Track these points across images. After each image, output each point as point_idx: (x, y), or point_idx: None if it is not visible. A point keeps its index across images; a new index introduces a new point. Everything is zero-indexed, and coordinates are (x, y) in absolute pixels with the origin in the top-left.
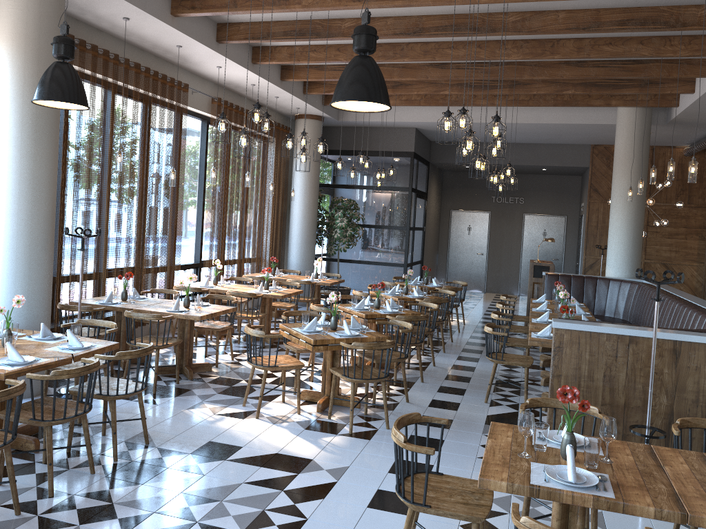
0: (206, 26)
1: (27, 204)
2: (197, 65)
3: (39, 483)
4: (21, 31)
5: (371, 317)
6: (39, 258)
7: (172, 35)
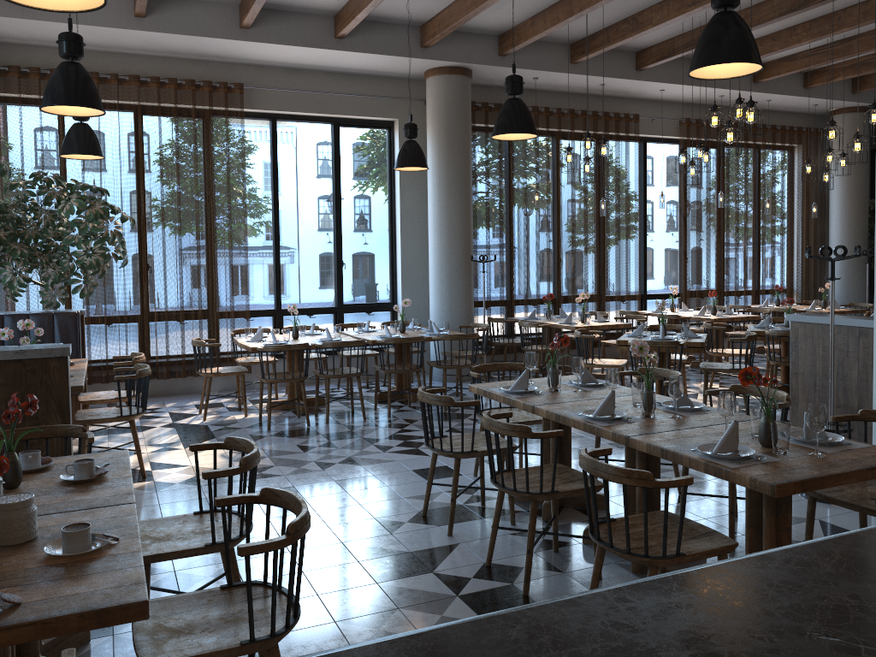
0: (619, 60)
1: (445, 240)
2: (643, 94)
3: (392, 412)
4: (436, 116)
5: (757, 334)
6: (456, 279)
7: (583, 79)
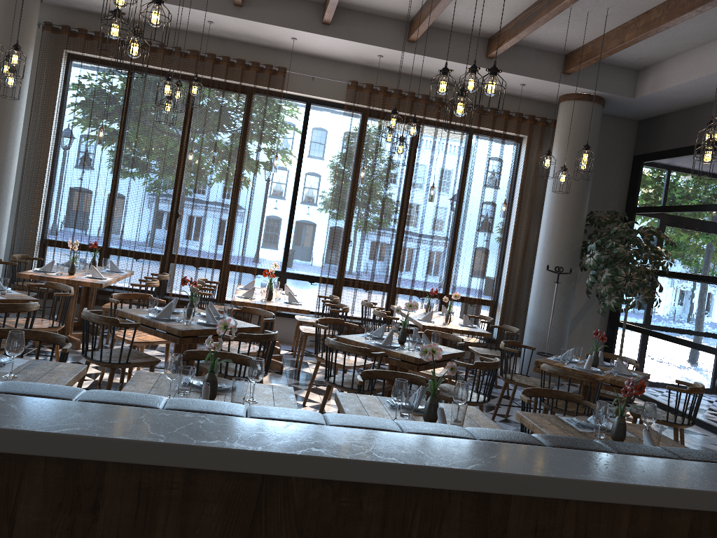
0: None
1: None
2: (286, 44)
3: None
4: None
5: (121, 316)
6: None
7: (172, 9)
